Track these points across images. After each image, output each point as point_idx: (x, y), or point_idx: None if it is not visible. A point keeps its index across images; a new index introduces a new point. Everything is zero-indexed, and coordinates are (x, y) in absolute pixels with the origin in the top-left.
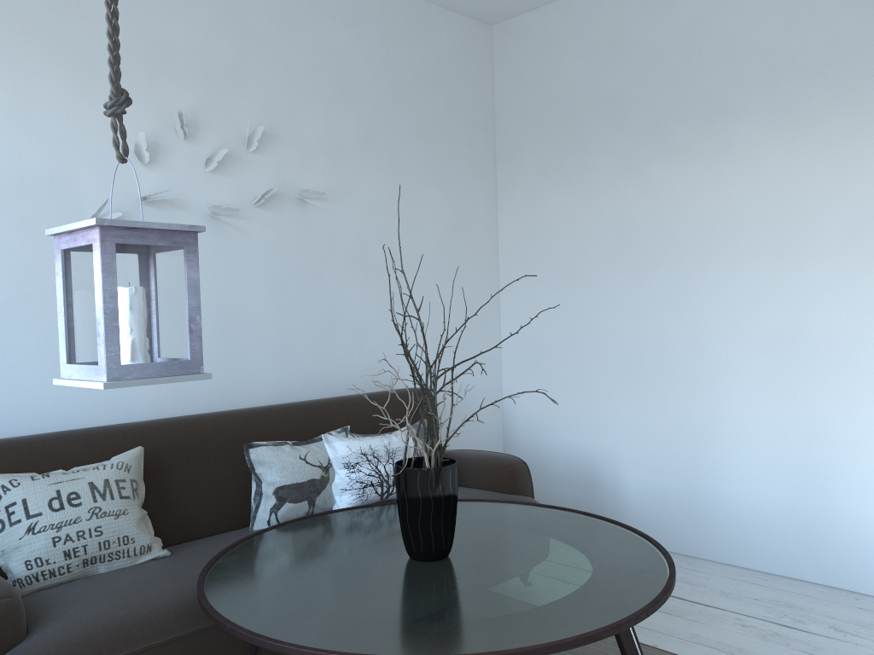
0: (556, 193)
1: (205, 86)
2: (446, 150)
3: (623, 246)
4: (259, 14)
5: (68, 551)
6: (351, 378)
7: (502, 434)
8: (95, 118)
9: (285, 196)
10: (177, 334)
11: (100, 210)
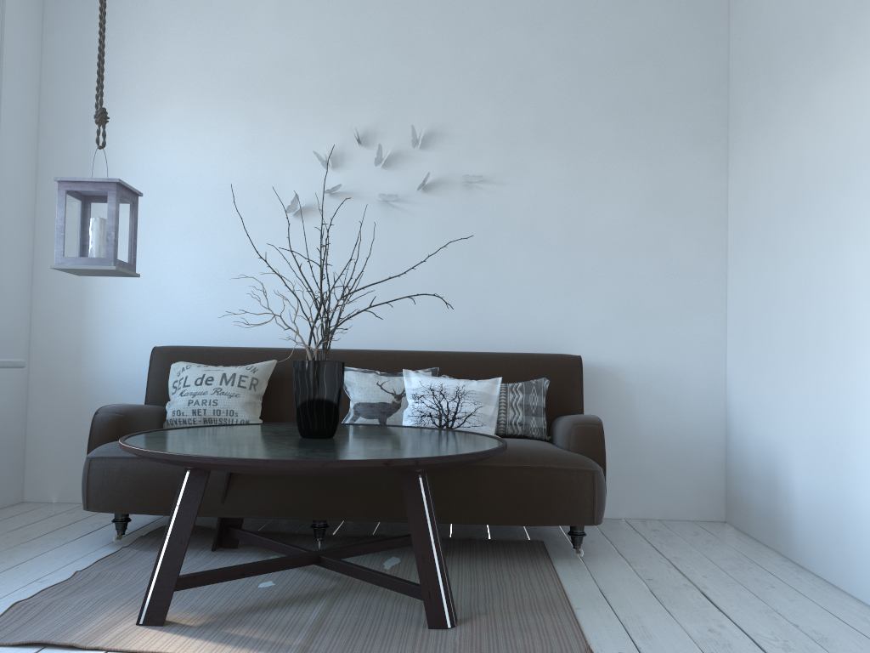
0: (759, 145)
1: (384, 105)
2: (650, 121)
3: (797, 194)
4: (436, 39)
5: (195, 410)
6: (511, 341)
7: (724, 427)
8: (300, 141)
9: (451, 182)
10: (100, 242)
11: (294, 202)
